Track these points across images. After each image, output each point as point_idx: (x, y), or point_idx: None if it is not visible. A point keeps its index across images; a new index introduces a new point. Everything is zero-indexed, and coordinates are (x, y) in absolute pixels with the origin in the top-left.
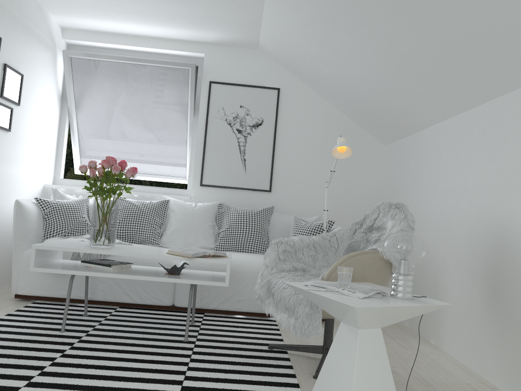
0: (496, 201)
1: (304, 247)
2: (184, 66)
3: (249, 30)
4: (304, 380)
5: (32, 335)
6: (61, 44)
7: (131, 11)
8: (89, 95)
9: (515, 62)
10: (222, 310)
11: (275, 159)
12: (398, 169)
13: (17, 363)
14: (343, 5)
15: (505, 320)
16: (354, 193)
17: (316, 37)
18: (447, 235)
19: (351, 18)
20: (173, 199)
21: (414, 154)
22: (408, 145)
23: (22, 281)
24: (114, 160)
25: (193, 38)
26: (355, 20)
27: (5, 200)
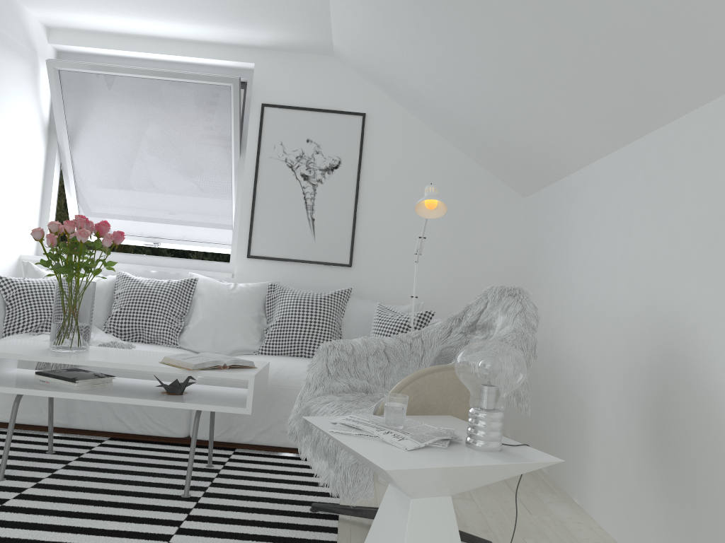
0: (665, 286)
1: (369, 354)
2: (224, 81)
3: (315, 27)
4: None
5: None
6: (46, 51)
7: (137, 1)
8: (88, 125)
9: (689, 63)
10: (261, 445)
11: (357, 219)
12: (539, 234)
13: None
14: None
15: (674, 478)
16: (477, 269)
17: (404, 35)
18: (599, 337)
19: (446, 2)
20: (203, 277)
21: (559, 210)
22: (552, 198)
23: None
24: (83, 220)
25: (236, 40)
26: (453, 5)
27: None
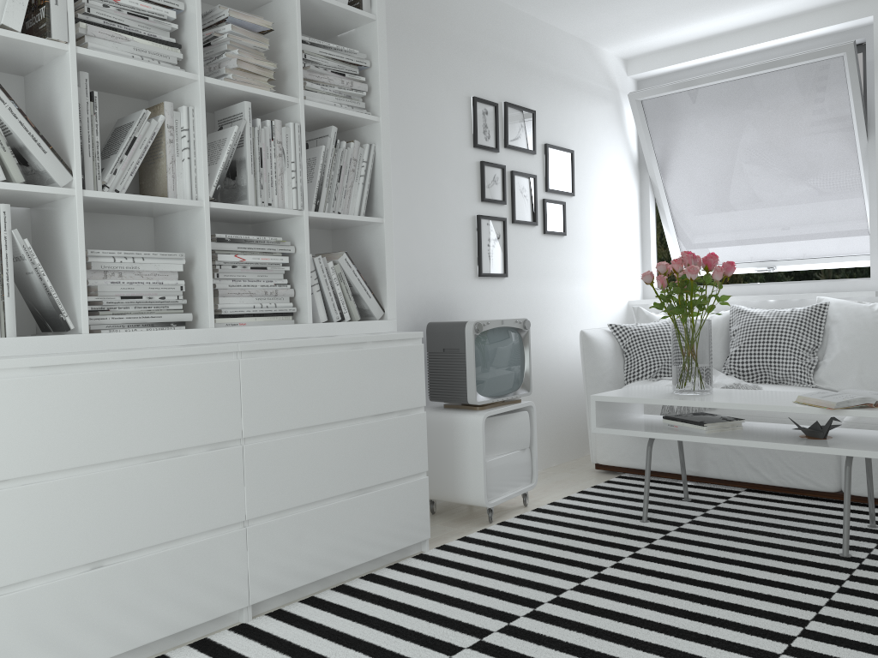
0: None
1: None
2: (832, 53)
3: None
4: None
5: (602, 523)
6: (626, 85)
7: None
8: (678, 150)
9: None
10: None
11: None
12: None
13: (572, 558)
14: None
15: None
16: None
17: None
18: None
19: None
20: (835, 300)
21: None
22: None
23: (600, 446)
24: (690, 256)
25: None
26: None
27: (572, 331)
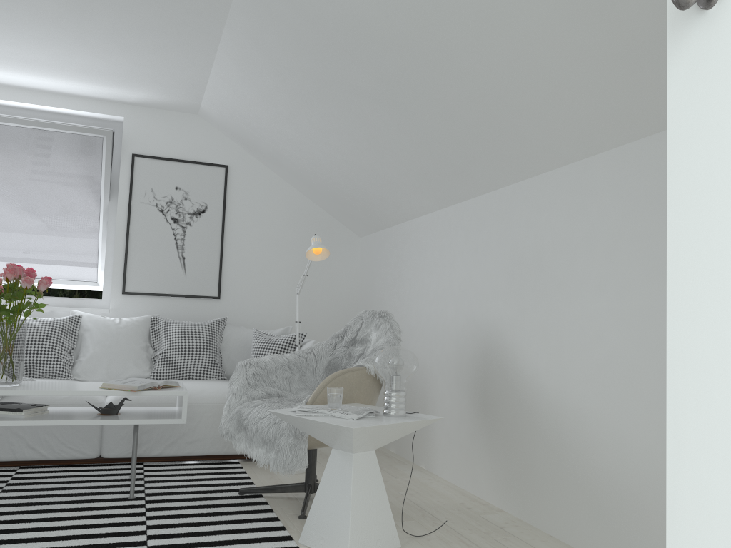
0: (482, 306)
1: (277, 368)
2: (97, 133)
3: (189, 93)
4: (289, 522)
5: None
6: None
7: (21, 59)
8: None
9: (494, 164)
10: (168, 457)
11: (224, 256)
12: (377, 267)
13: None
14: (315, 85)
15: (495, 431)
16: (325, 297)
17: (278, 112)
18: (435, 344)
19: (323, 99)
20: (86, 314)
21: (395, 250)
22: (387, 239)
23: None
24: (22, 269)
25: (108, 96)
26: (328, 102)
27: None
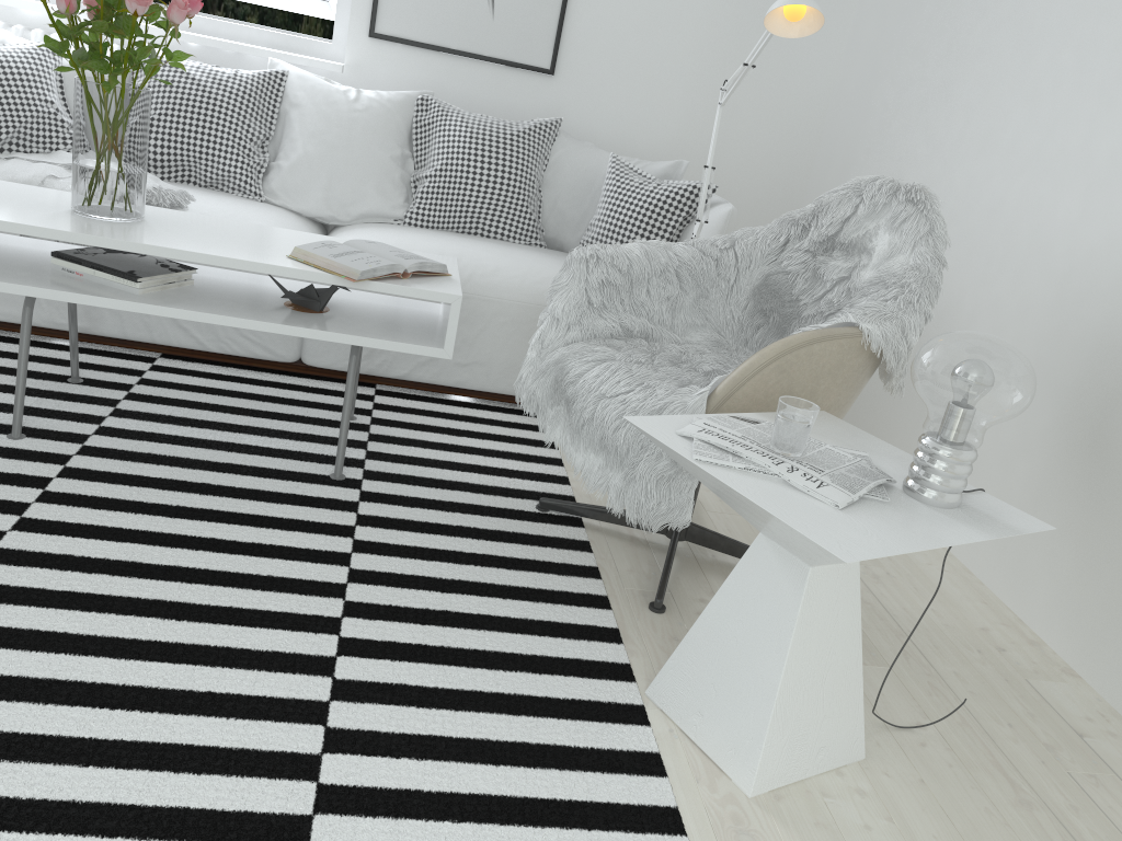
0: None
1: (652, 274)
2: None
3: None
4: (629, 617)
5: None
6: None
7: None
8: None
9: None
10: (419, 383)
11: None
12: (889, 58)
13: None
14: None
15: (1110, 513)
16: (761, 103)
17: None
18: (997, 269)
19: None
20: (297, 71)
21: (948, 25)
22: None
23: None
24: None
25: None
26: None
27: None
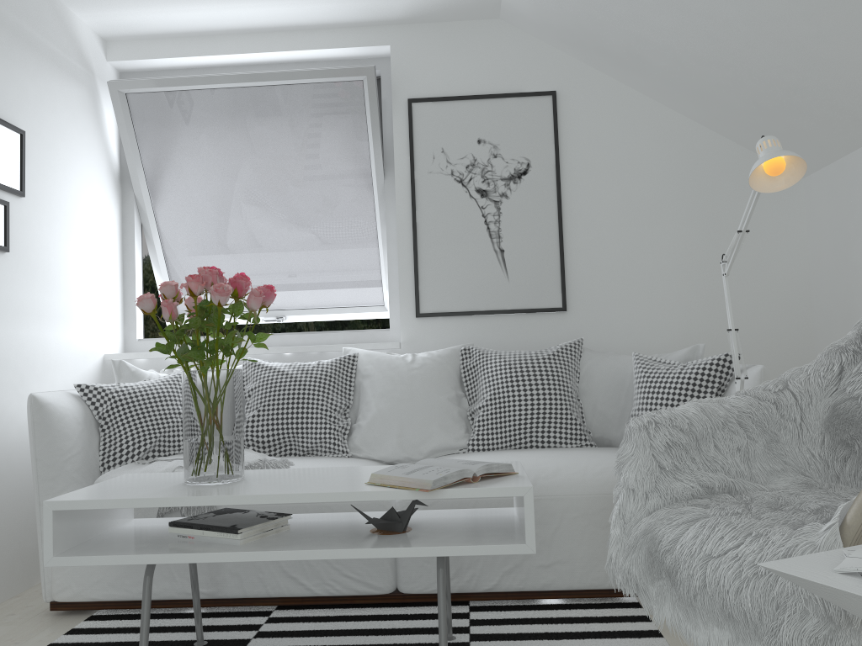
0: None
1: (715, 428)
2: (353, 74)
3: None
4: None
5: None
6: (105, 72)
7: None
8: (173, 165)
9: None
10: (509, 592)
11: (565, 241)
12: (853, 221)
13: None
14: None
15: None
16: (749, 290)
17: None
18: None
19: None
20: (364, 351)
21: None
22: None
23: (60, 573)
24: (215, 272)
25: (362, 15)
26: None
27: (17, 397)
